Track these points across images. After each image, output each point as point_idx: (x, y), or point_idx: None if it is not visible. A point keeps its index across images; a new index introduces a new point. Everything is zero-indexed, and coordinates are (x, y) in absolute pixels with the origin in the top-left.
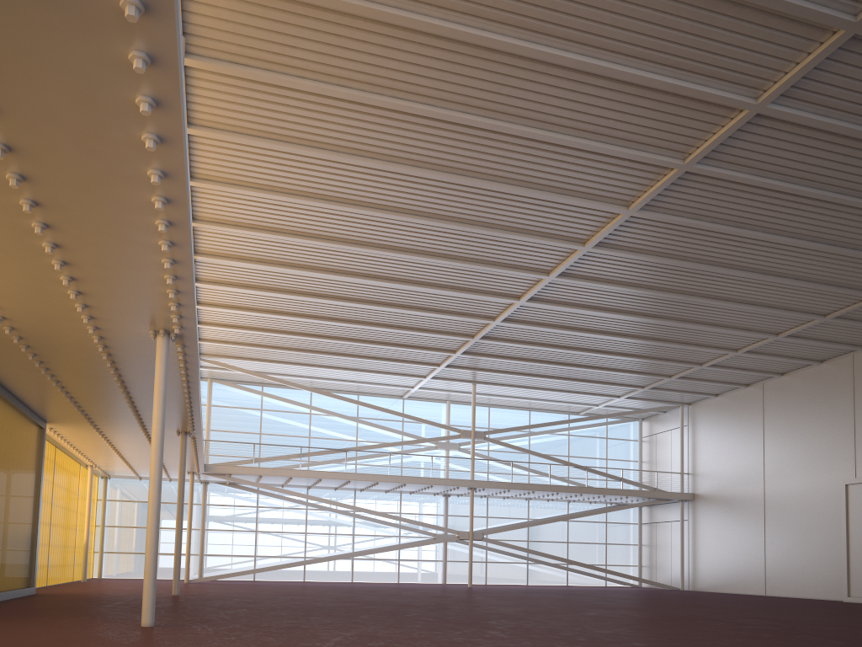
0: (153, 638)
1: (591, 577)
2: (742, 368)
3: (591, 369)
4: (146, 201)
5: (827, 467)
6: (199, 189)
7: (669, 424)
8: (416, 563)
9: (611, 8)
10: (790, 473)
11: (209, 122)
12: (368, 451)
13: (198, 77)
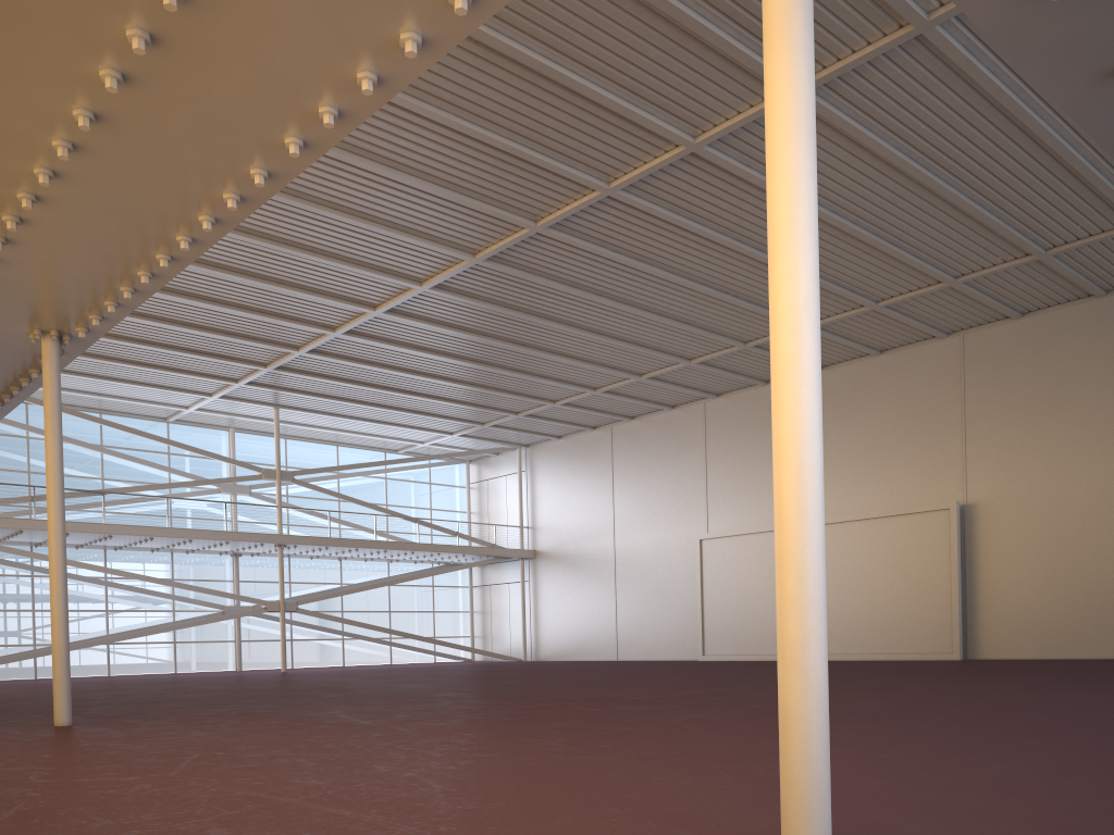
0: (130, 732)
1: (418, 652)
2: (595, 409)
3: (432, 399)
4: (211, 196)
5: (680, 522)
6: None
7: (504, 468)
8: (199, 645)
9: (589, 19)
10: (641, 528)
11: None
12: (136, 494)
13: None
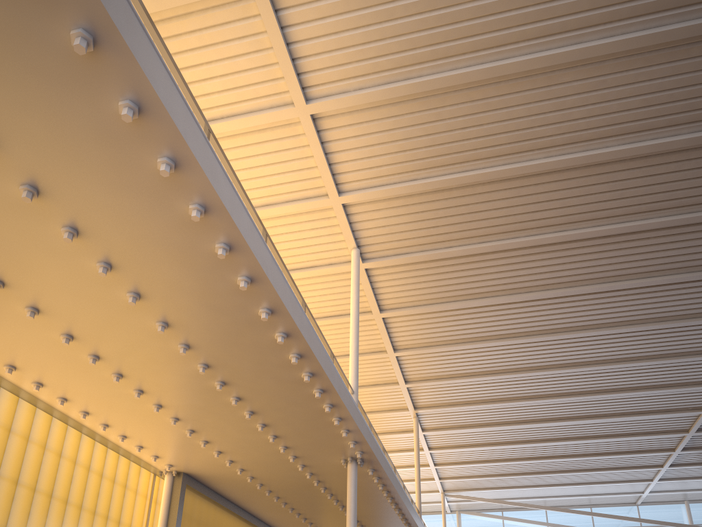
0: None
1: None
2: None
3: None
4: (272, 340)
5: None
6: (403, 357)
7: None
8: None
9: None
10: None
11: (394, 304)
12: None
13: (377, 274)
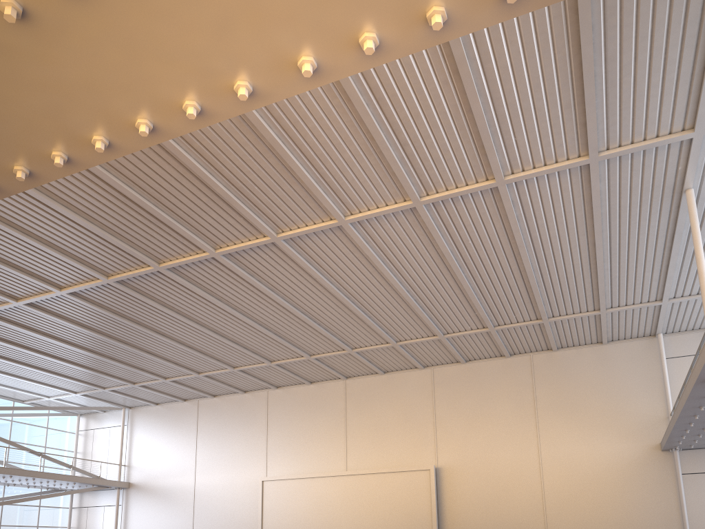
0: None
1: None
2: (192, 387)
3: (73, 365)
4: (172, 99)
5: (246, 468)
6: None
7: (109, 422)
8: None
9: (319, 119)
10: (217, 470)
11: None
12: None
13: None
